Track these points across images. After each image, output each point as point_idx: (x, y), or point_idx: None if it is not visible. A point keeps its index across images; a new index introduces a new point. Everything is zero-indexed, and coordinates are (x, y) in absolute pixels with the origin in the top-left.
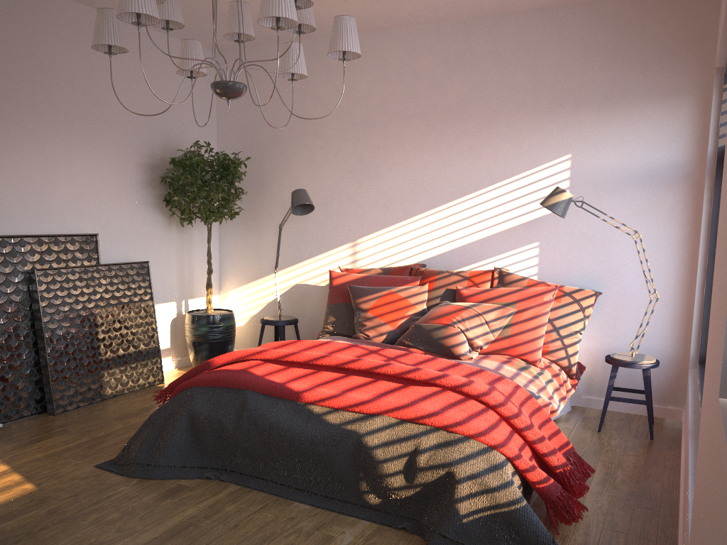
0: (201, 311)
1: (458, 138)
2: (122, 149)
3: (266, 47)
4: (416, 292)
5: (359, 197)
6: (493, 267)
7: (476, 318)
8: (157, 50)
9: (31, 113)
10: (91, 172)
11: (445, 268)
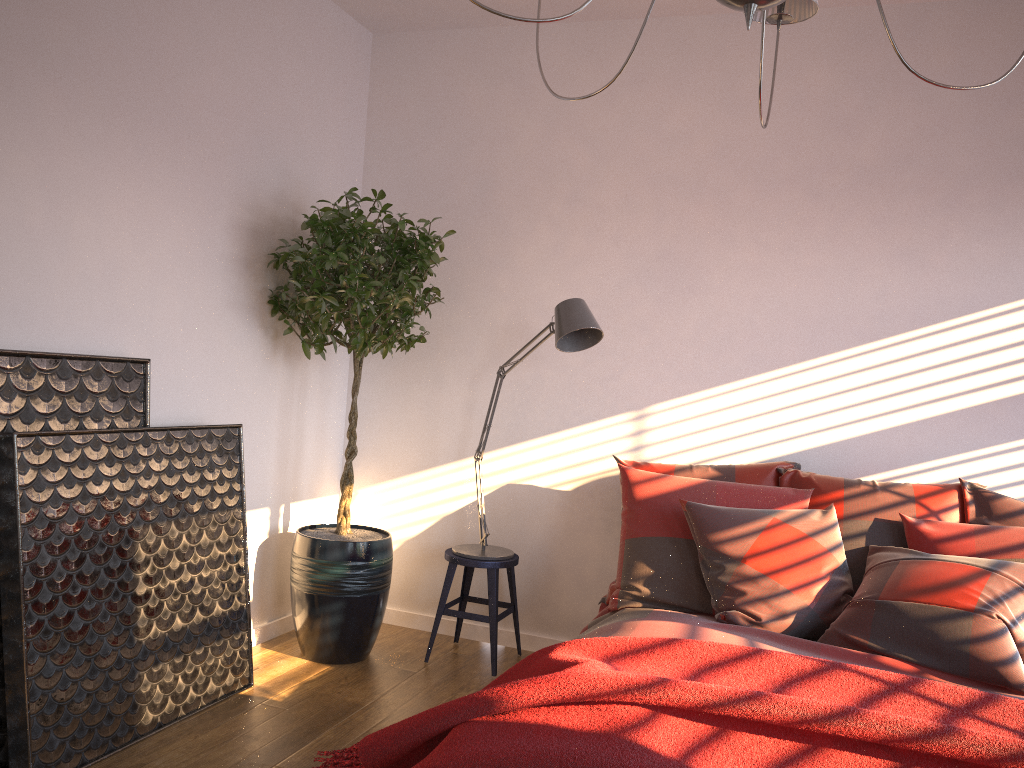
0: (326, 531)
1: (880, 227)
2: (206, 186)
3: (482, 32)
4: (824, 523)
5: (658, 326)
6: (939, 479)
7: (1019, 595)
8: (284, 1)
9: (35, 71)
10: (145, 224)
11: (834, 474)
